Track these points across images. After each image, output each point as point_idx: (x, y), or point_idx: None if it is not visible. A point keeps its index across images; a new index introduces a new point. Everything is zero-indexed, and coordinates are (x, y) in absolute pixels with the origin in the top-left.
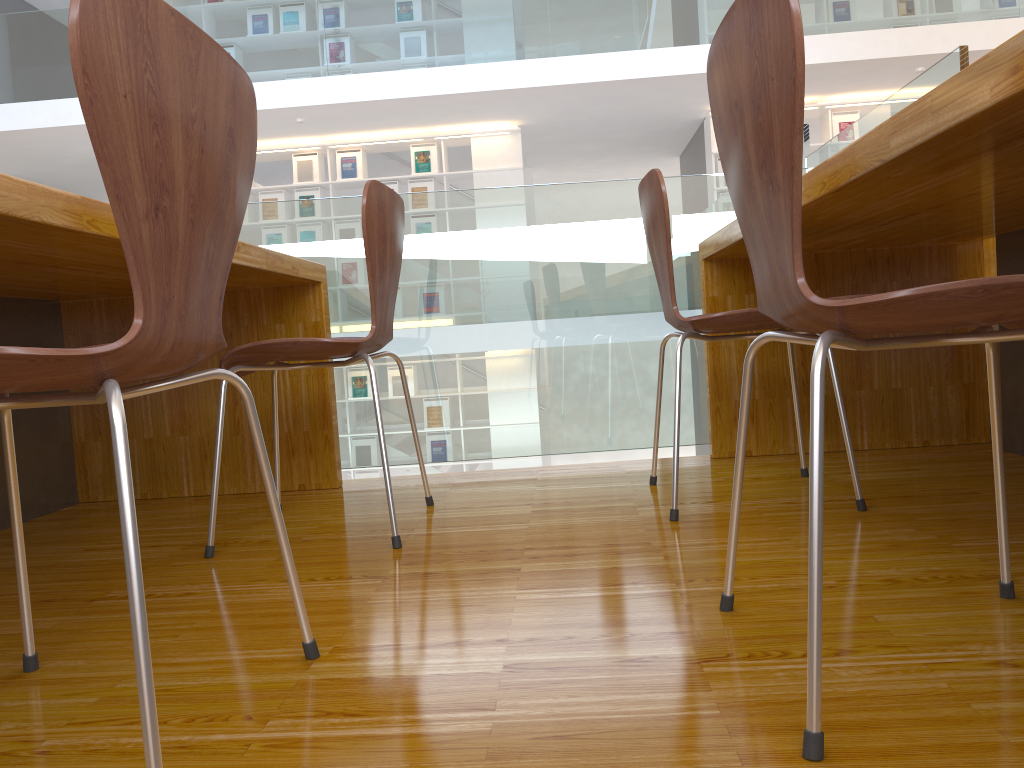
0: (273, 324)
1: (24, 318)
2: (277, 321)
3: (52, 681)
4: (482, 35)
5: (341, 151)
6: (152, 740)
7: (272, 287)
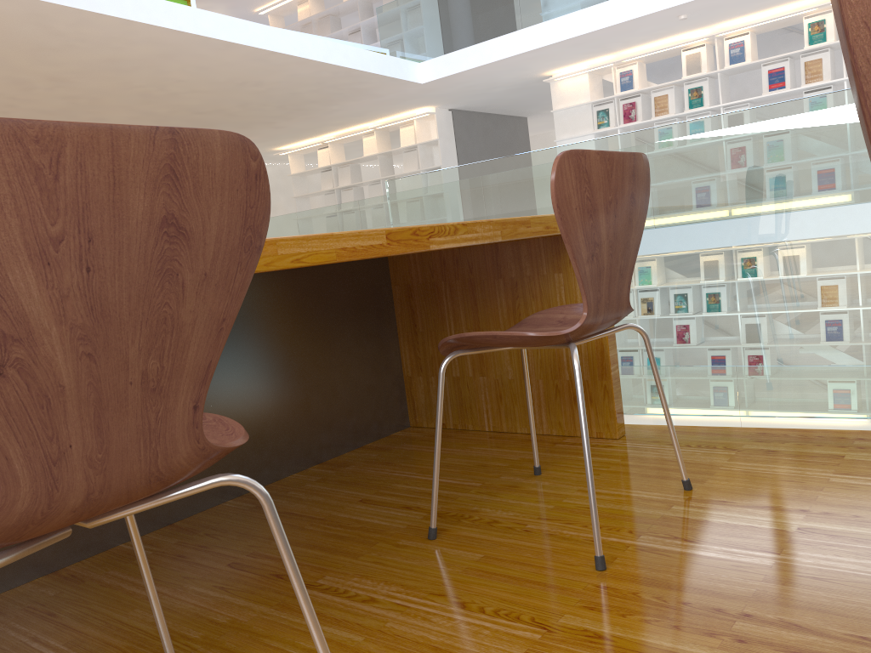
0: (552, 274)
1: (352, 277)
2: (555, 271)
3: None
4: None
5: (729, 37)
6: None
7: (549, 237)
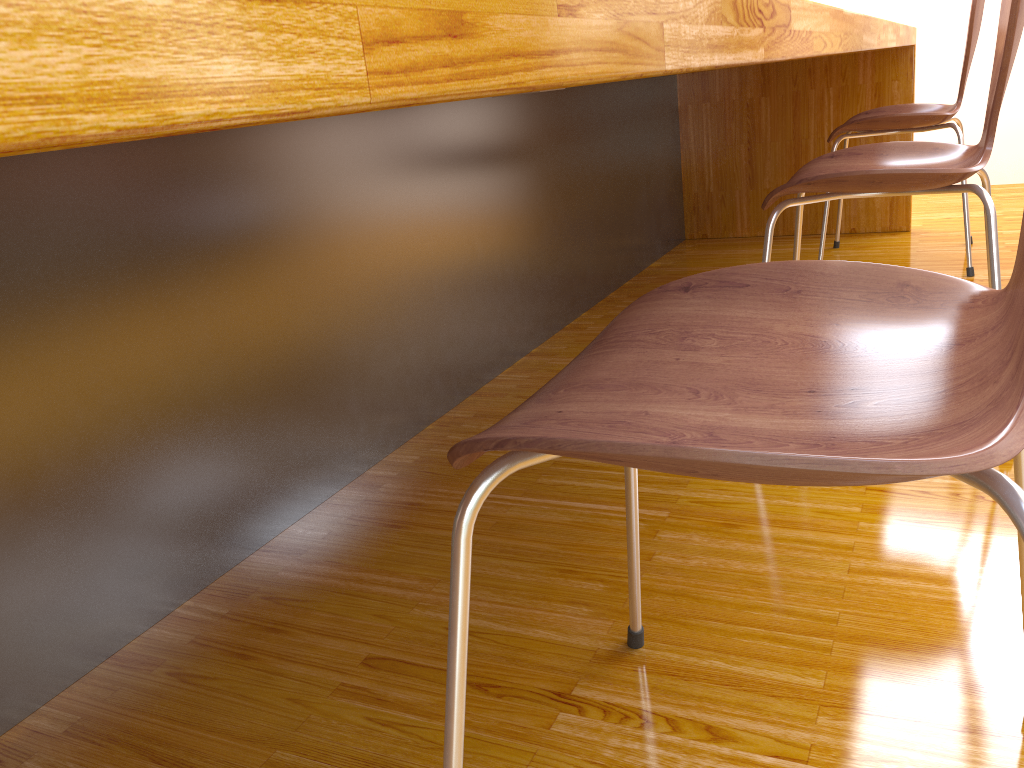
0: None
1: None
2: None
3: None
4: None
5: None
6: None
7: None
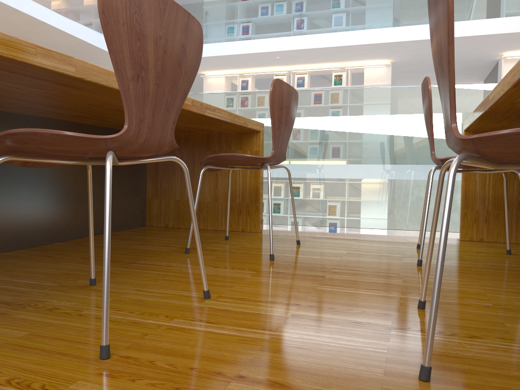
0: (236, 150)
1: None
2: (238, 149)
3: (98, 290)
4: (374, 14)
5: (297, 74)
6: (105, 309)
7: (237, 132)
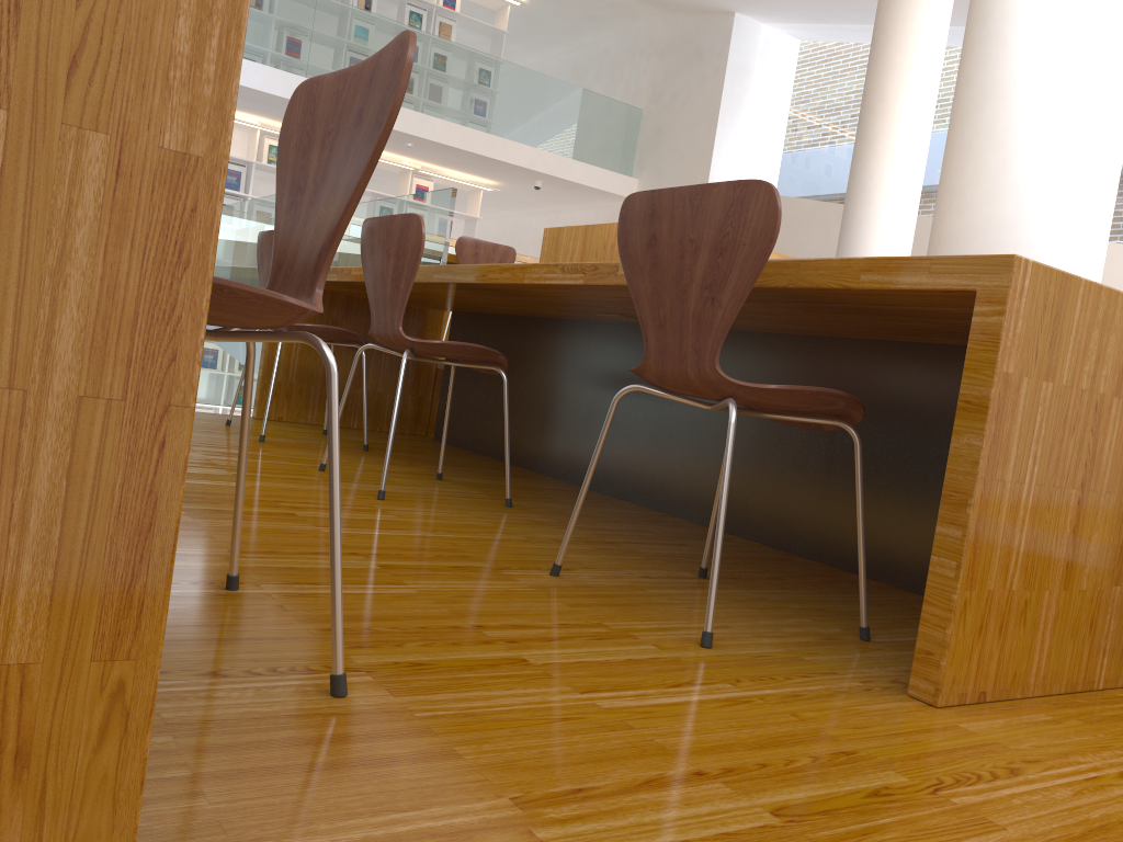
0: None
1: None
2: None
3: None
4: None
5: None
6: None
7: None
